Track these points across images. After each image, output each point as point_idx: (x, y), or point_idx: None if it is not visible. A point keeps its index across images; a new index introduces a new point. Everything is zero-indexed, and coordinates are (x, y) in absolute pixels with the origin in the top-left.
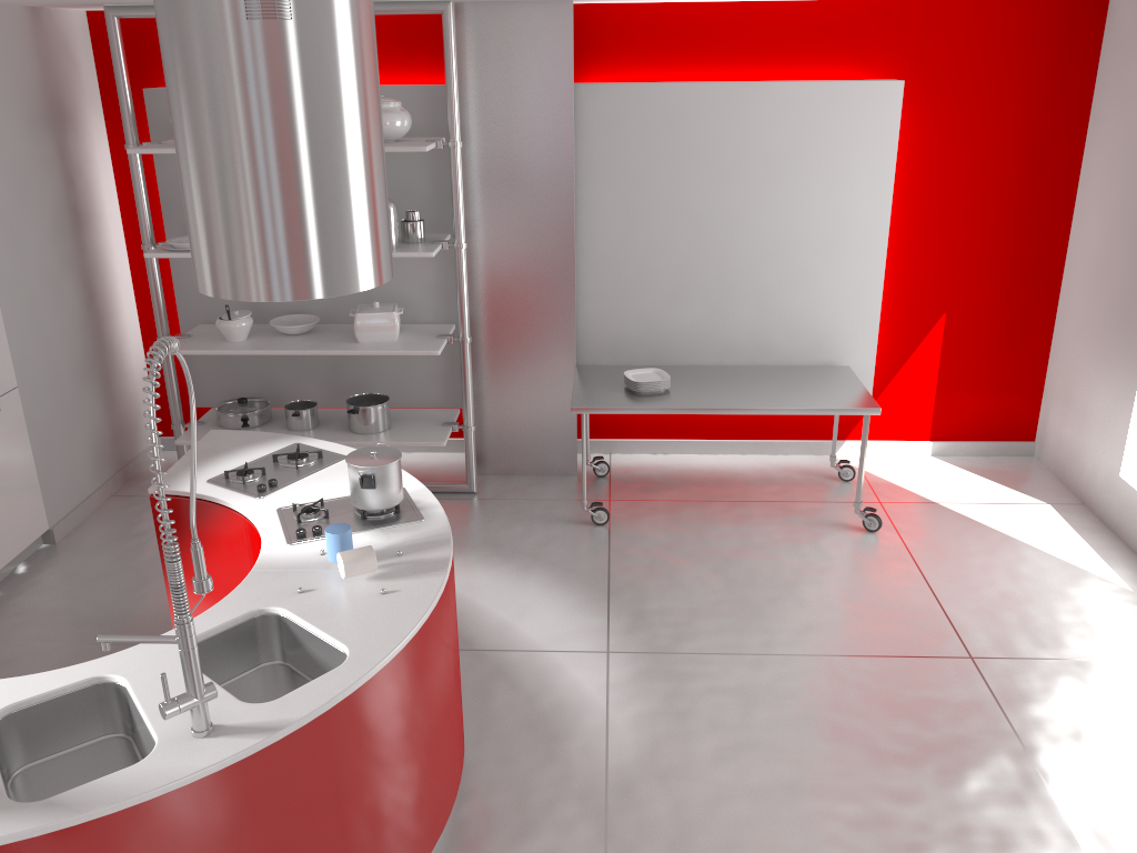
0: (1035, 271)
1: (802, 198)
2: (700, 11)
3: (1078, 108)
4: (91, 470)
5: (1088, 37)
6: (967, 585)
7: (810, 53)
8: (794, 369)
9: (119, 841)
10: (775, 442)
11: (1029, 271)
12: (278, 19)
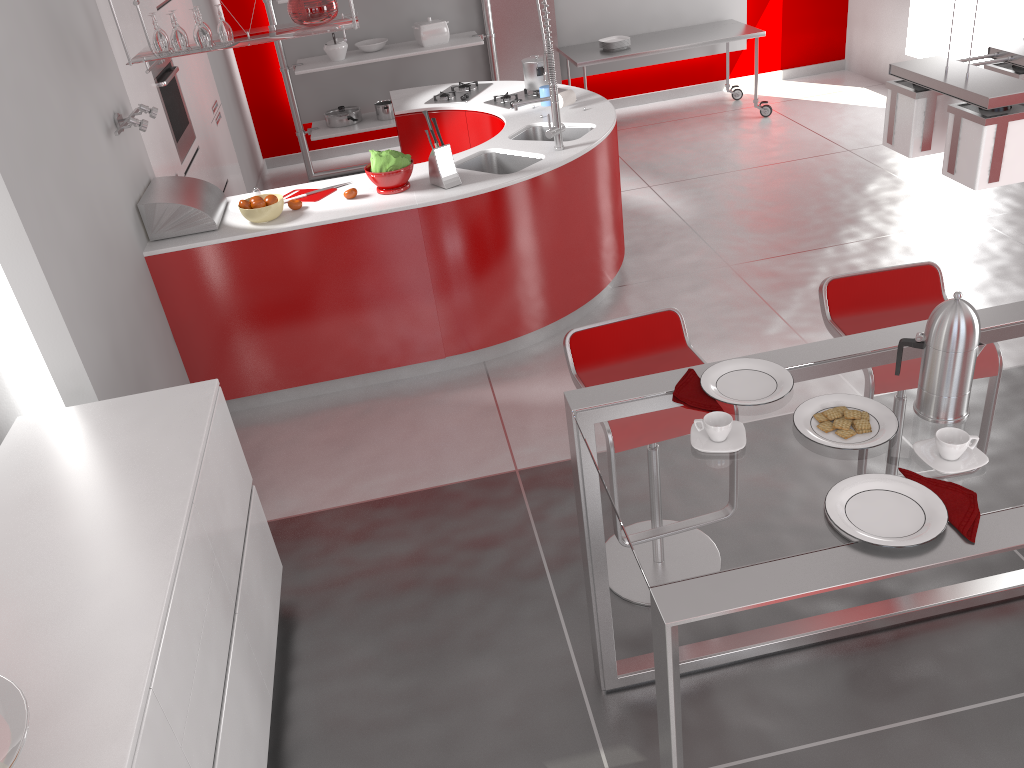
0: None
1: None
2: None
3: None
4: (251, 172)
5: None
6: (833, 127)
7: None
8: (699, 26)
9: (552, 186)
10: (684, 88)
11: None
12: None
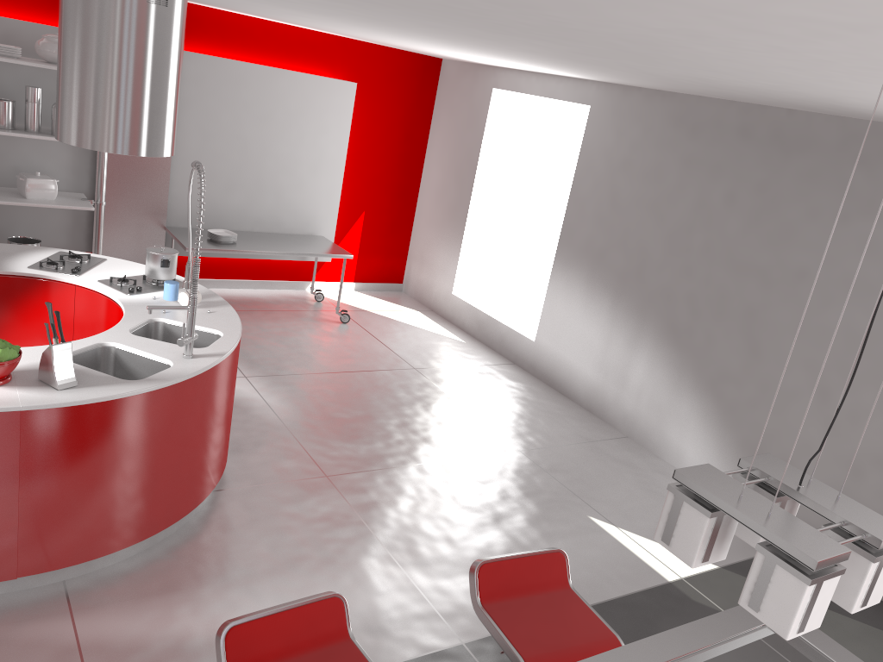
0: (406, 192)
1: (303, 138)
2: (247, 21)
3: (428, 111)
4: None
5: (433, 77)
6: (399, 343)
7: (305, 58)
8: (296, 235)
9: (178, 397)
10: (273, 282)
11: (404, 192)
12: (161, 5)
